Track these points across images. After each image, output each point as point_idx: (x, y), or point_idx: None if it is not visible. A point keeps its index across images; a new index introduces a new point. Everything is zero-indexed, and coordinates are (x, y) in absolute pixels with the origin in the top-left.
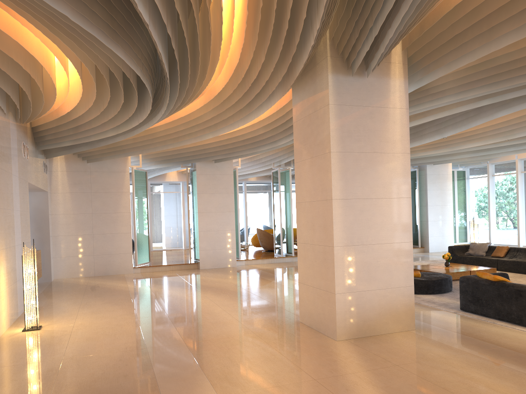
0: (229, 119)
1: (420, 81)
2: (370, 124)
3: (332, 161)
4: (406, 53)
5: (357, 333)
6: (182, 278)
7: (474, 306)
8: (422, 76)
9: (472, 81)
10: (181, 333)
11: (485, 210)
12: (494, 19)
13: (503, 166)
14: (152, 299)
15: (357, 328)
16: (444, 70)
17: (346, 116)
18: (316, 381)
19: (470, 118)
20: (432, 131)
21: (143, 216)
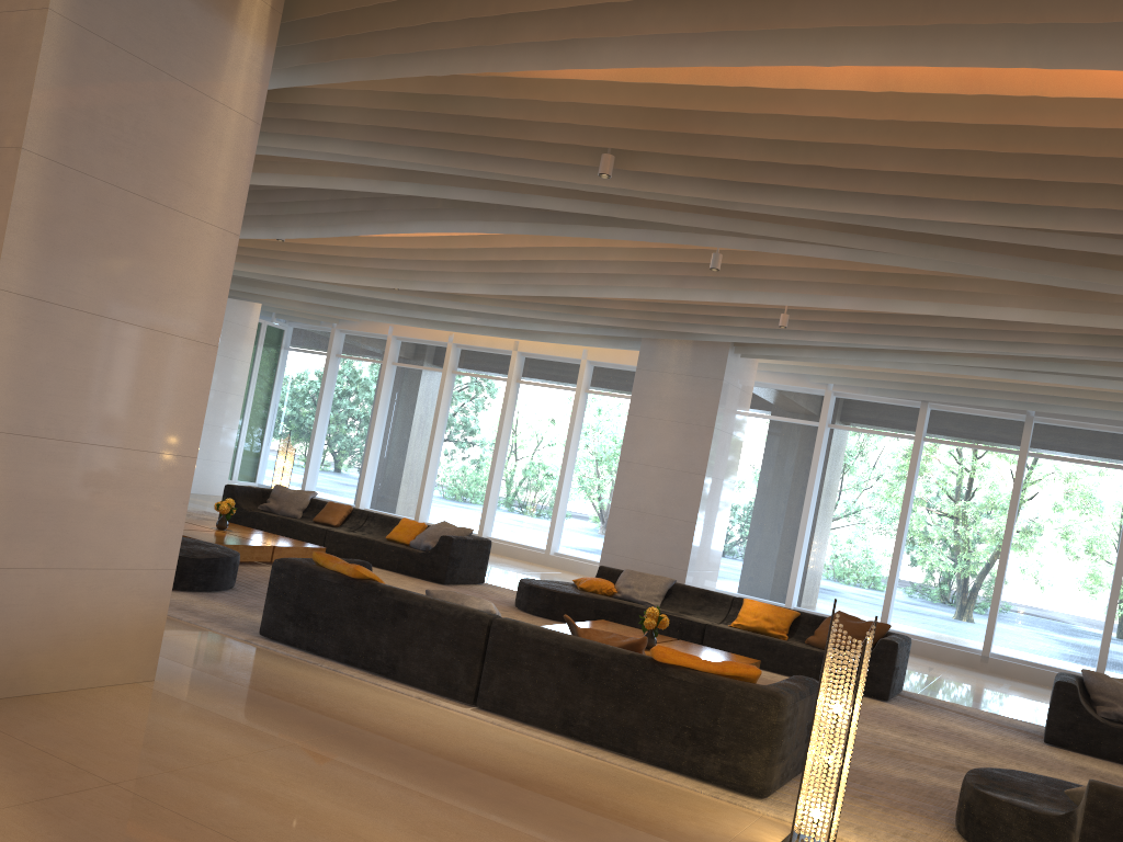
0: None
1: (300, 73)
2: (155, 121)
3: (21, 179)
4: None
5: None
6: None
7: (296, 628)
8: (309, 62)
9: (400, 130)
10: None
11: (308, 422)
12: (518, 1)
13: (362, 343)
14: None
15: None
16: (365, 70)
17: (95, 69)
18: None
19: (352, 215)
20: (257, 214)
21: None
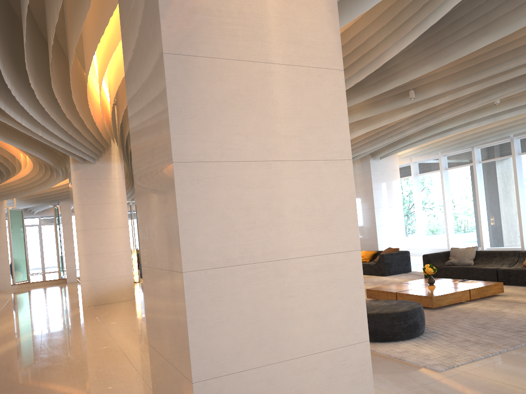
0: (51, 179)
1: None
2: (99, 188)
3: (75, 210)
4: (121, 148)
5: (96, 302)
6: (44, 289)
7: None
8: None
9: None
10: (0, 312)
11: None
12: None
13: None
14: (4, 301)
15: (95, 300)
16: None
17: (83, 185)
18: (41, 320)
19: None
20: None
21: (20, 244)
